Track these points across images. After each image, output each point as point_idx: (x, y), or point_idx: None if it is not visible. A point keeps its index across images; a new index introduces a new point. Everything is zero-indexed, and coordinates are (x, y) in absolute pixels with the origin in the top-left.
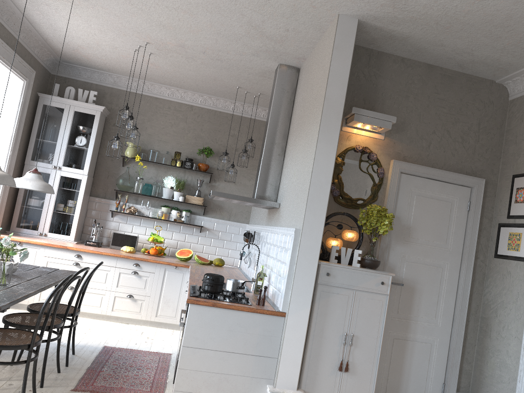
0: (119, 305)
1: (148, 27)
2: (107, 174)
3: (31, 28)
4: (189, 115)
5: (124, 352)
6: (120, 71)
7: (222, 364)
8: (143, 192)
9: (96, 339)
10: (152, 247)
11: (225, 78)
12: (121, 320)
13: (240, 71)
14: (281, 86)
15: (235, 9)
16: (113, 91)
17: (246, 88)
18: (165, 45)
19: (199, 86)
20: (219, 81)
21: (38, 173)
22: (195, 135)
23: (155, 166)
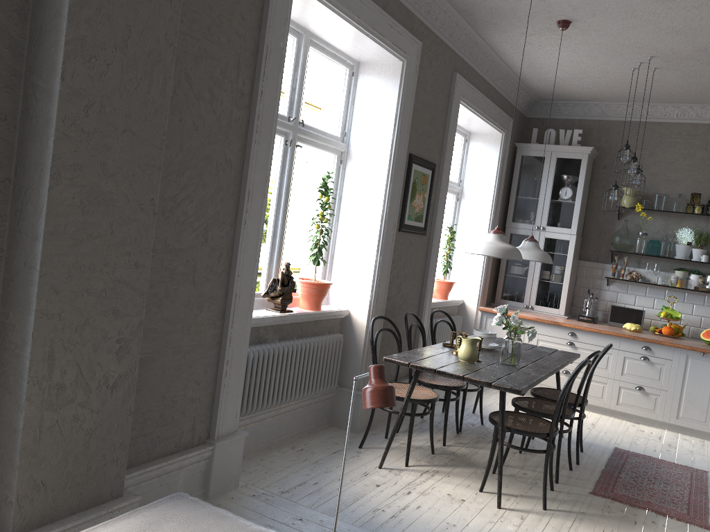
0: (625, 398)
1: (653, 38)
2: (598, 231)
3: (509, 72)
4: (709, 139)
5: (641, 459)
6: (610, 97)
7: None
8: (647, 252)
9: (603, 437)
10: (664, 325)
11: None
12: (629, 417)
13: None
14: None
15: None
16: (601, 125)
17: None
18: (677, 54)
19: None
20: None
21: (534, 241)
22: None
23: (663, 216)
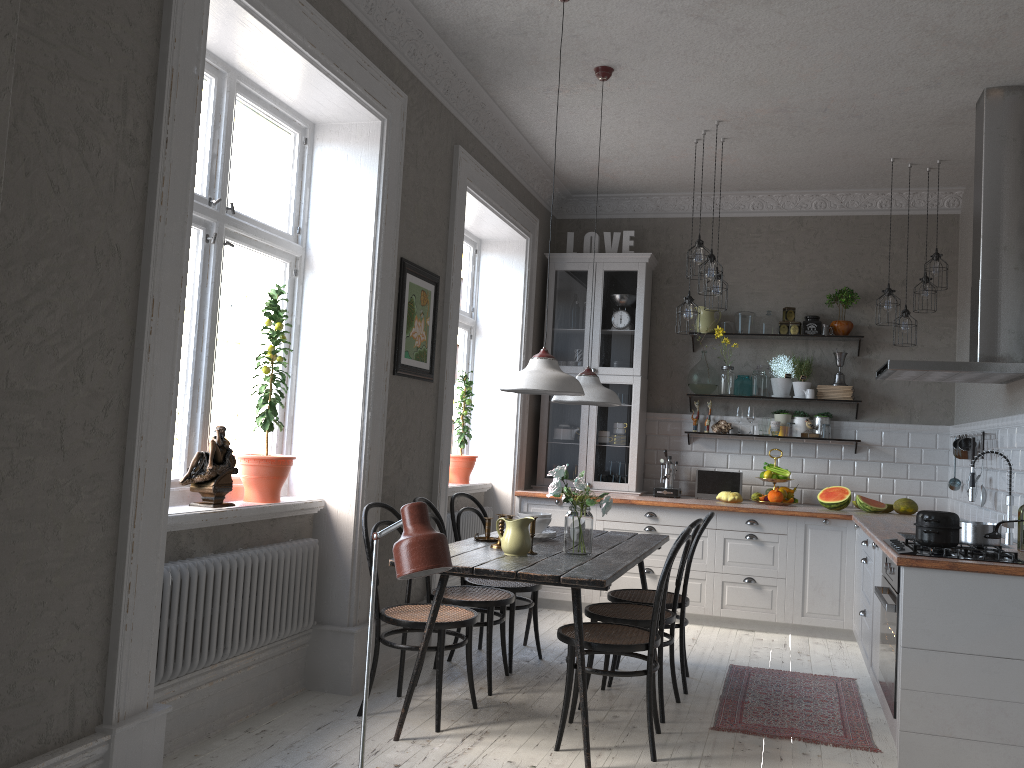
0: (732, 597)
1: (721, 93)
2: (668, 369)
3: (530, 151)
4: (797, 237)
5: (768, 675)
6: (666, 186)
7: (989, 681)
8: (737, 392)
9: (711, 654)
10: (769, 489)
11: (866, 148)
12: (739, 624)
13: (898, 127)
14: (996, 132)
15: (891, 9)
16: (658, 224)
17: (909, 158)
18: (751, 116)
19: (812, 177)
20: (852, 158)
21: (592, 374)
22: (815, 270)
23: (750, 342)
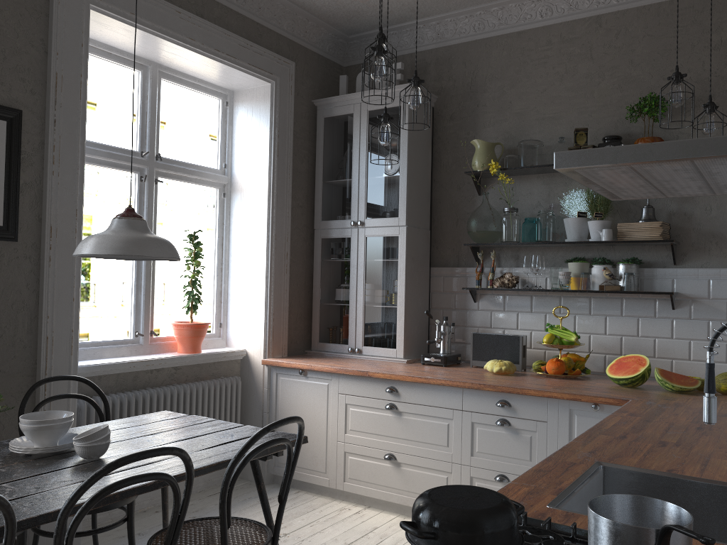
0: None
1: None
2: (454, 217)
3: None
4: (595, 42)
5: None
6: (430, 3)
7: None
8: (522, 238)
9: None
10: (555, 357)
11: None
12: None
13: None
14: None
15: None
16: (440, 55)
17: None
18: None
19: None
20: None
21: (127, 216)
22: (618, 80)
23: (542, 177)
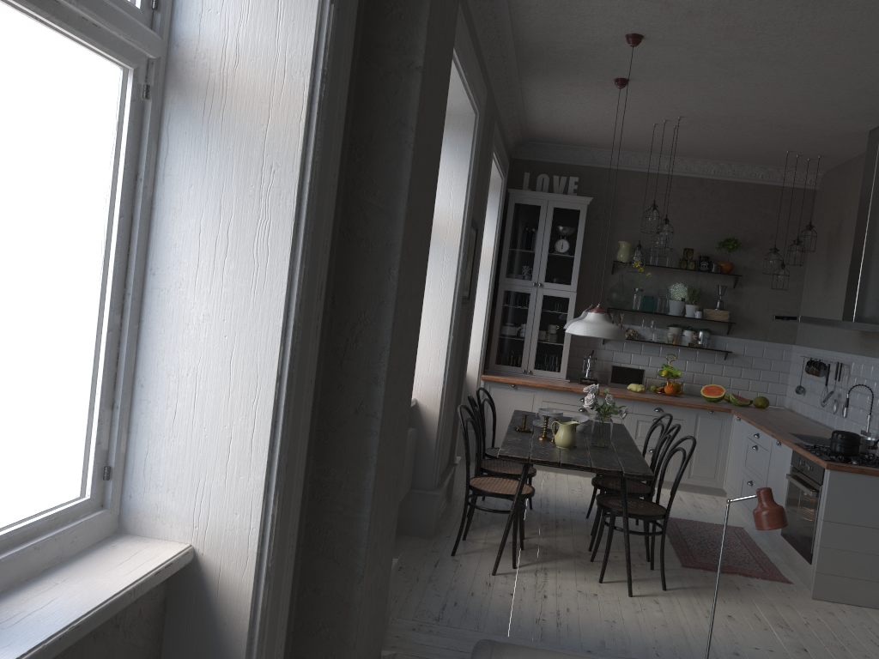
0: None
1: (696, 103)
2: (591, 286)
3: (521, 114)
4: (698, 194)
5: (687, 524)
6: (607, 145)
7: (875, 544)
8: (643, 308)
9: None
10: (663, 383)
11: (774, 143)
12: (642, 481)
13: (806, 135)
14: None
15: (852, 79)
16: (592, 172)
17: (800, 152)
18: (706, 117)
19: (721, 153)
20: (760, 147)
21: None
22: (709, 221)
23: (655, 270)
